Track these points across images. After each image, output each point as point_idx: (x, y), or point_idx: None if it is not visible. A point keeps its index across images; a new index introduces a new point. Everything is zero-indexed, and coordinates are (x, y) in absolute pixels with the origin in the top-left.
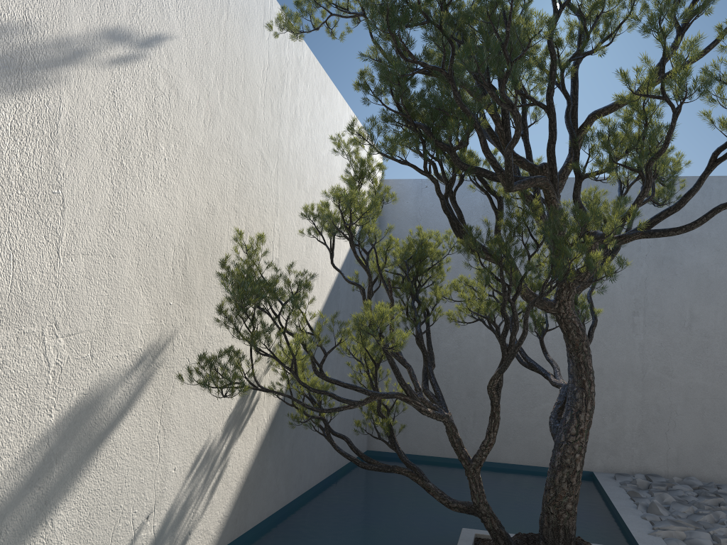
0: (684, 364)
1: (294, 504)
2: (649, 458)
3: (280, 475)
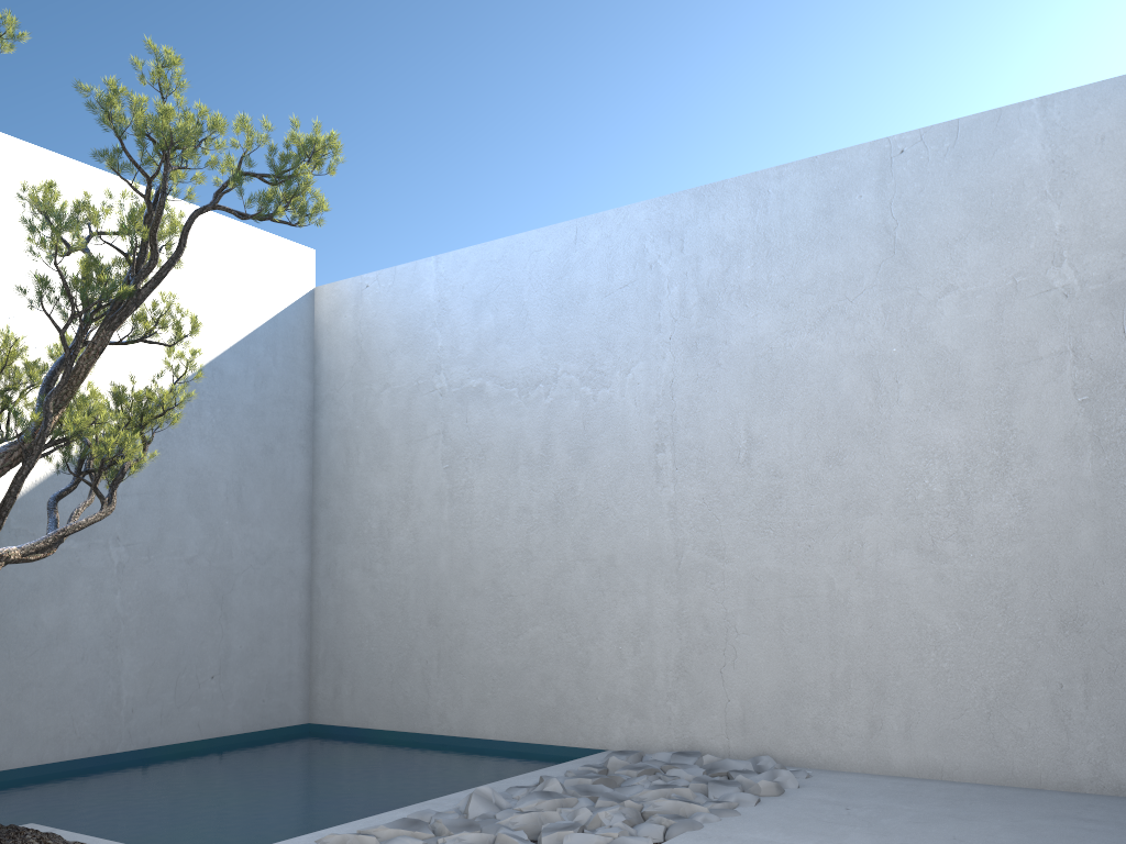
0: (742, 534)
1: None
2: (696, 721)
3: None
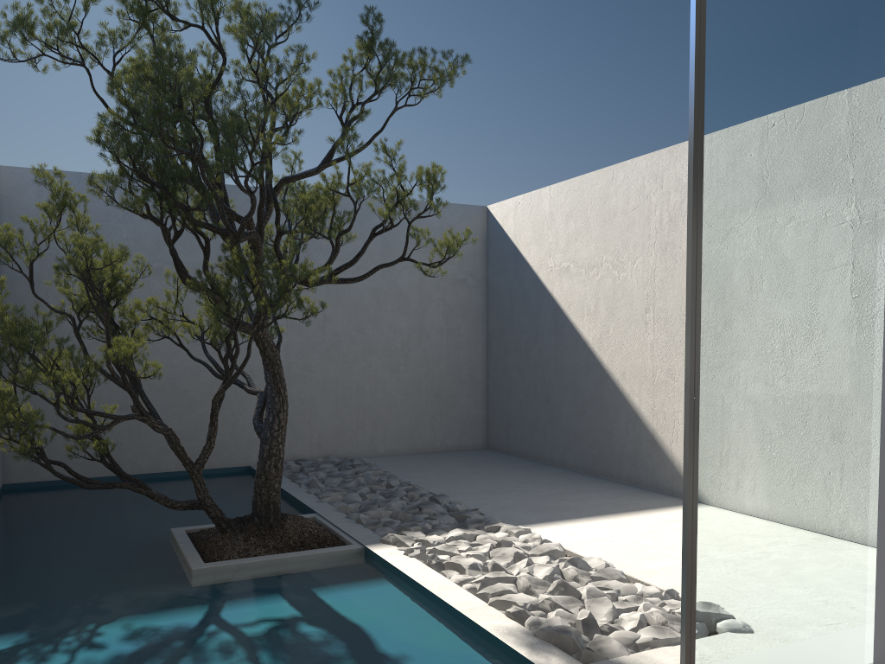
0: (320, 360)
1: None
2: (297, 445)
3: None
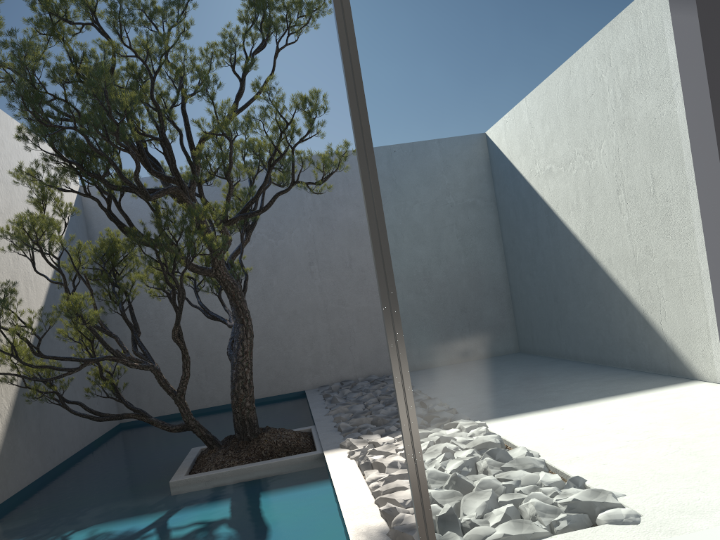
0: (352, 294)
1: (53, 473)
2: (342, 369)
3: (32, 451)
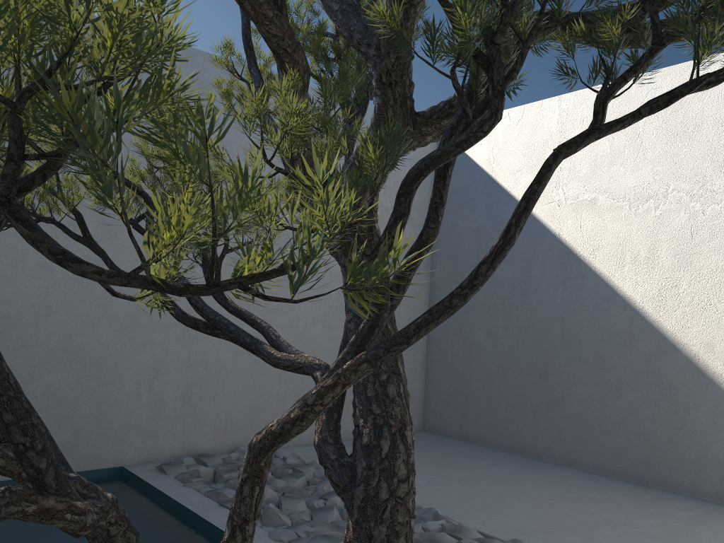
0: None
1: None
2: (194, 433)
3: None
